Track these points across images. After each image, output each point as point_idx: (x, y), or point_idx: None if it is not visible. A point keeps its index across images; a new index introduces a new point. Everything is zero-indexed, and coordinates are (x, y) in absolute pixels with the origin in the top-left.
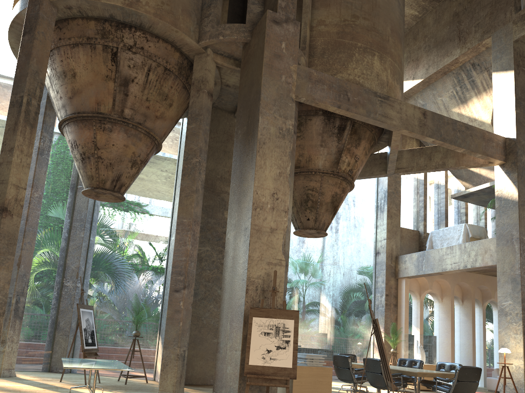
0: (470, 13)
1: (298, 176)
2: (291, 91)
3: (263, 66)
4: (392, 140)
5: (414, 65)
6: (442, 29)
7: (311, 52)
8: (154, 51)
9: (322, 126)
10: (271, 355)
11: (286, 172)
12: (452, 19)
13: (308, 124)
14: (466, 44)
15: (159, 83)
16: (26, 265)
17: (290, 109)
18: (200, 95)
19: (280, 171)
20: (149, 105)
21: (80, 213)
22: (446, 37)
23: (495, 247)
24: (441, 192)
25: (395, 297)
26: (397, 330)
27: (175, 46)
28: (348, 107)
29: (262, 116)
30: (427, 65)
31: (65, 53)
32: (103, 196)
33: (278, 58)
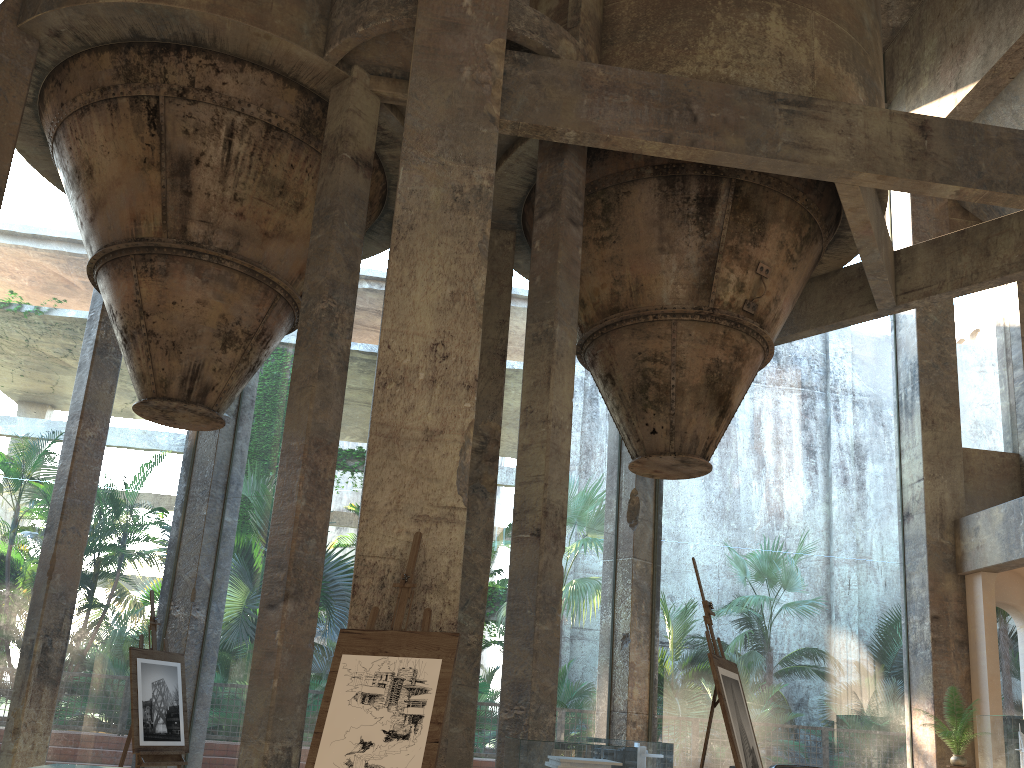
0: None
1: (618, 332)
2: (488, 100)
3: (413, 53)
4: (847, 209)
5: (955, 56)
6: None
7: (609, 36)
8: (235, 93)
9: (658, 202)
10: (370, 756)
11: (473, 291)
12: None
13: (625, 205)
14: None
15: (259, 160)
16: (67, 575)
17: (486, 141)
18: (335, 167)
19: (454, 290)
20: (242, 209)
21: (202, 469)
22: None
23: None
24: None
25: (960, 623)
26: (963, 706)
27: (283, 76)
28: (694, 138)
29: (407, 166)
30: (984, 45)
31: (72, 131)
32: (178, 416)
33: (452, 29)
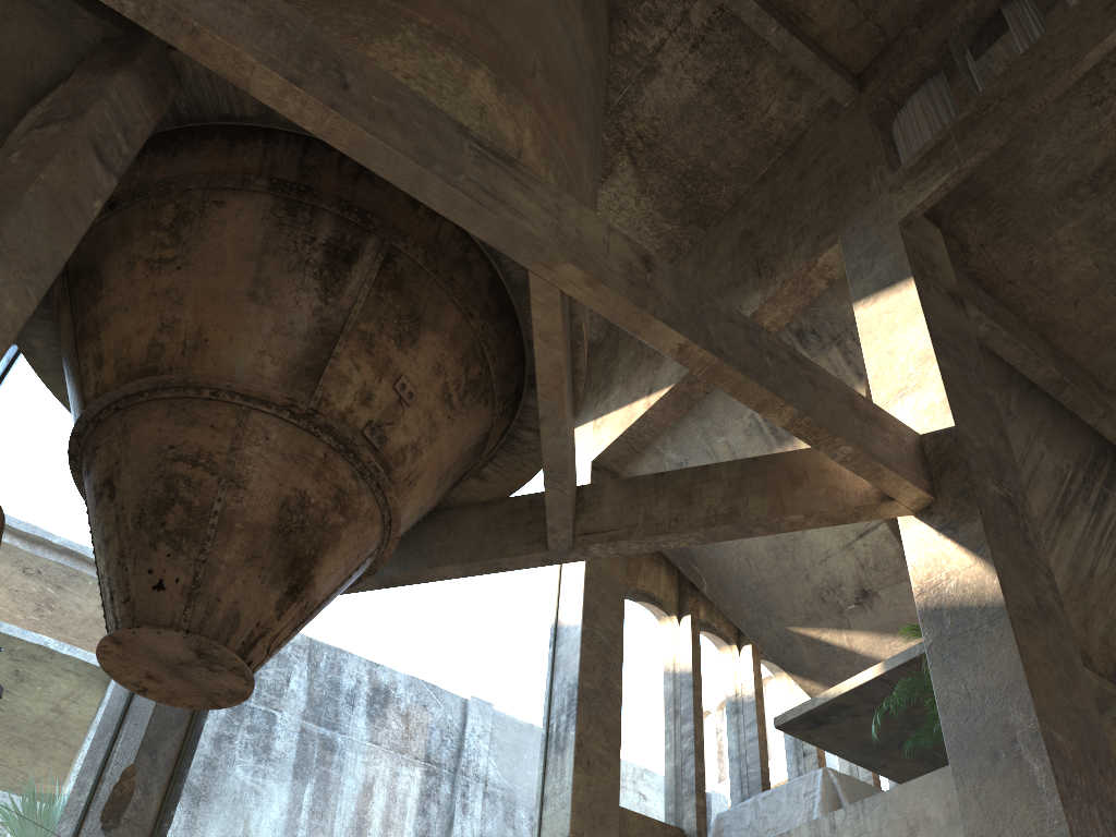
0: (781, 217)
1: (144, 408)
2: None
3: None
4: (537, 333)
5: (651, 364)
6: (715, 273)
7: None
8: None
9: (265, 228)
10: None
11: None
12: (739, 245)
13: (213, 219)
14: (777, 275)
15: None
16: None
17: None
18: None
19: None
20: None
21: None
22: (727, 282)
23: (945, 807)
24: (746, 723)
25: None
26: None
27: None
28: (337, 102)
29: None
30: None
31: None
32: None
33: None
